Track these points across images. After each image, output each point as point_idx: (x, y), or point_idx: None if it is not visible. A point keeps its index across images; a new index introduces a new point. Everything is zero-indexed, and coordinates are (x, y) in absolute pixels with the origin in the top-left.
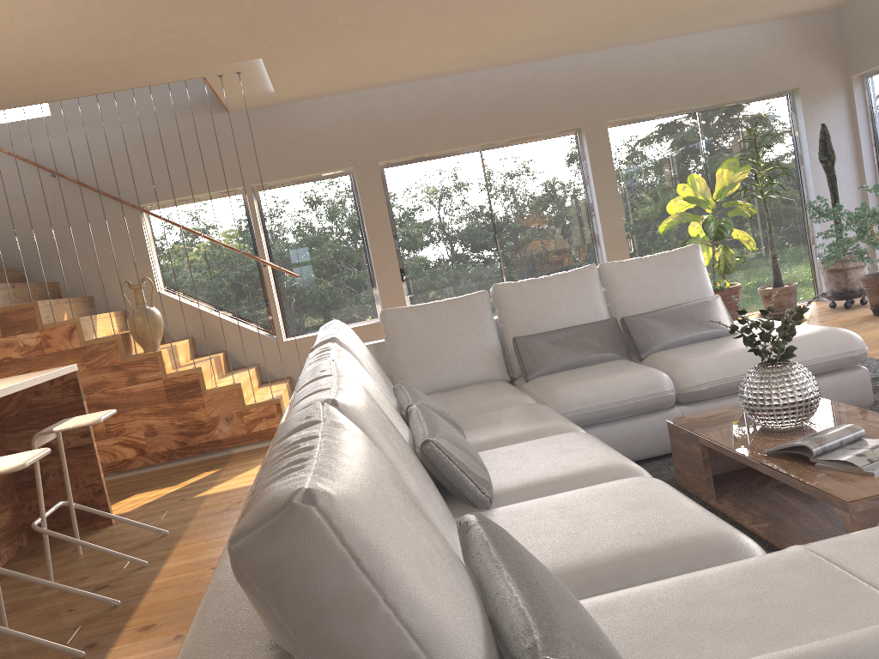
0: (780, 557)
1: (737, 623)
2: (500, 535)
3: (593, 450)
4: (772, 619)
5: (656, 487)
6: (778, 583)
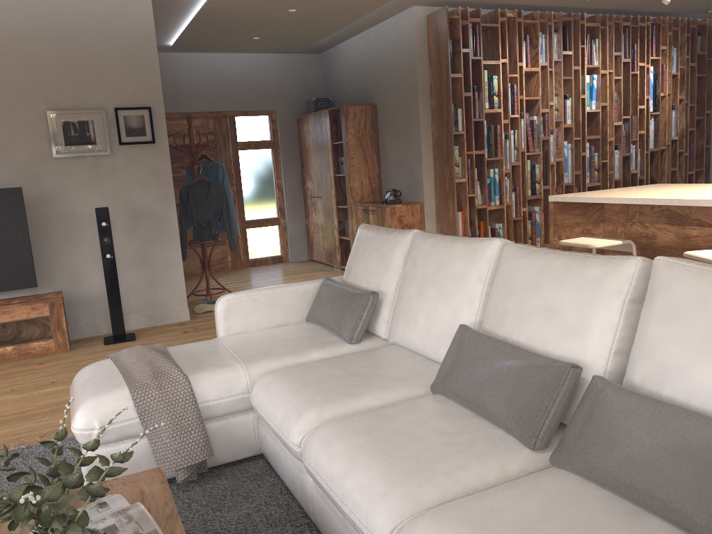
0: (253, 360)
1: (281, 341)
2: (354, 289)
3: (362, 438)
4: (270, 343)
5: (303, 396)
6: (260, 351)
